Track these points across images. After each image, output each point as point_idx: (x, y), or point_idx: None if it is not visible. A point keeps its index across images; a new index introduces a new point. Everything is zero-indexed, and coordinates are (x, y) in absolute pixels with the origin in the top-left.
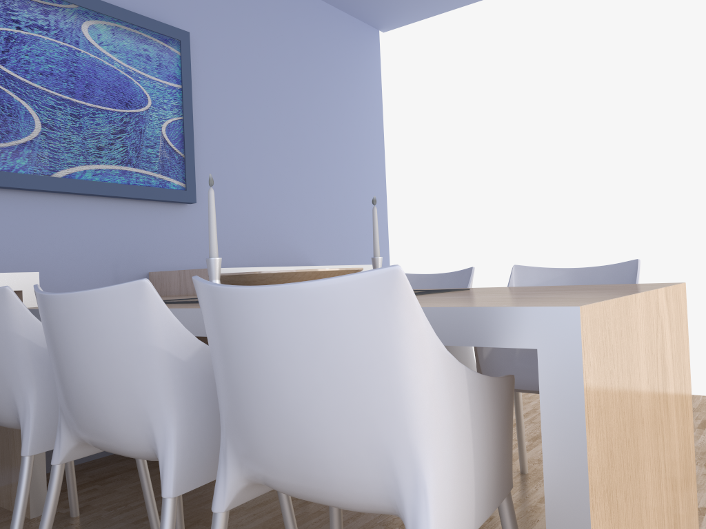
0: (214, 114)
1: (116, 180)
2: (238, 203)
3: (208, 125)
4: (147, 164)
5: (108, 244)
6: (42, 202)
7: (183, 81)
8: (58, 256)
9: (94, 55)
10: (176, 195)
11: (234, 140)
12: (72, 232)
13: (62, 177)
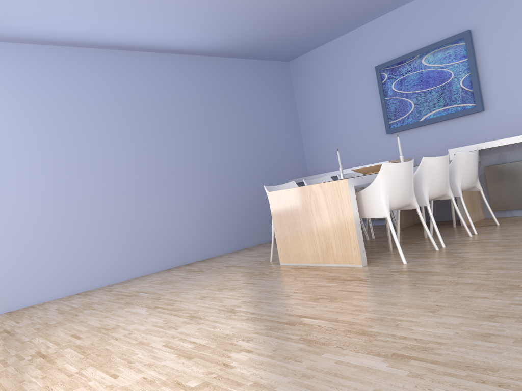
0: (496, 58)
1: (441, 114)
2: (520, 99)
3: (493, 65)
4: (454, 102)
5: (448, 138)
6: (422, 129)
7: (467, 56)
8: (430, 147)
9: (427, 69)
10: (470, 110)
11: (512, 65)
12: (434, 137)
13: (422, 120)
